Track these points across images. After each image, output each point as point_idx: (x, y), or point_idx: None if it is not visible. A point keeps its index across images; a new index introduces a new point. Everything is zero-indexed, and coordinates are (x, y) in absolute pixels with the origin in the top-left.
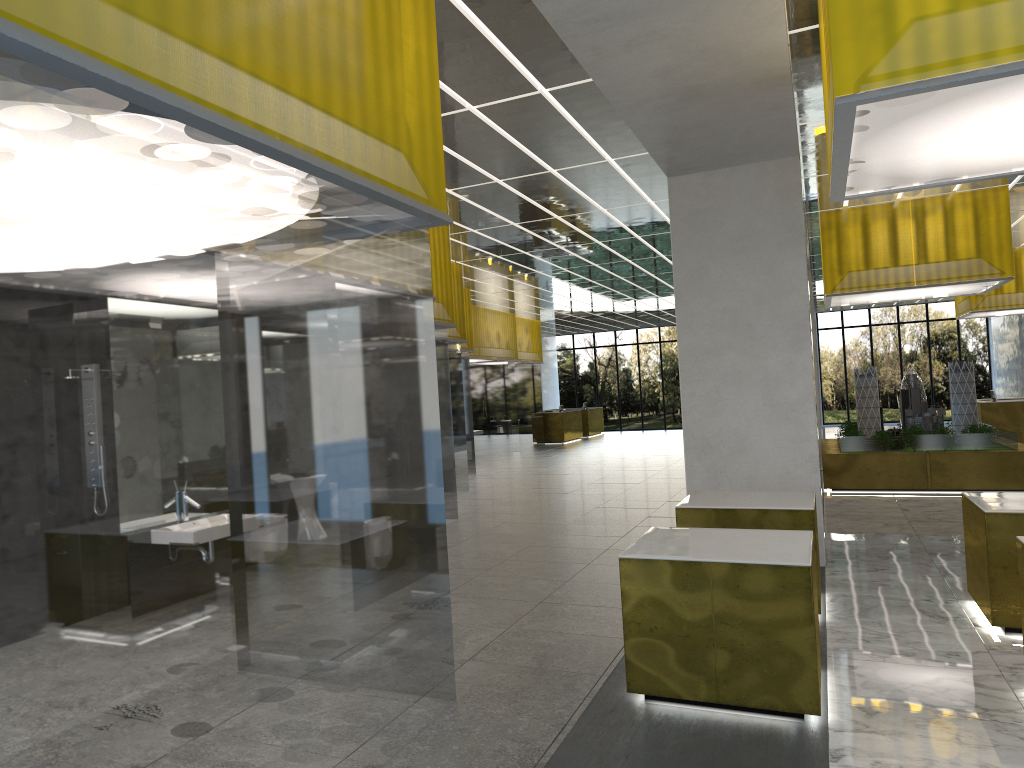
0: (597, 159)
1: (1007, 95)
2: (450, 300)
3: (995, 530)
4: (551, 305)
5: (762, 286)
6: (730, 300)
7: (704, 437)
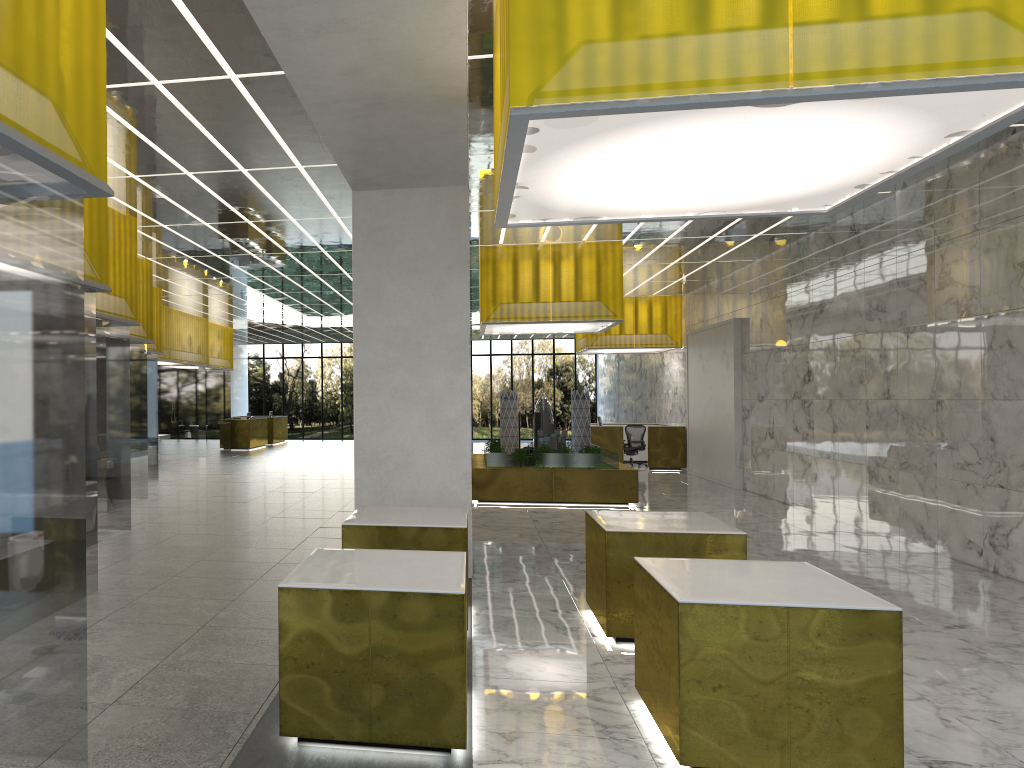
0: (287, 164)
1: (653, 134)
2: (134, 296)
3: (613, 547)
4: (243, 313)
5: (431, 307)
6: (403, 318)
7: (373, 451)
